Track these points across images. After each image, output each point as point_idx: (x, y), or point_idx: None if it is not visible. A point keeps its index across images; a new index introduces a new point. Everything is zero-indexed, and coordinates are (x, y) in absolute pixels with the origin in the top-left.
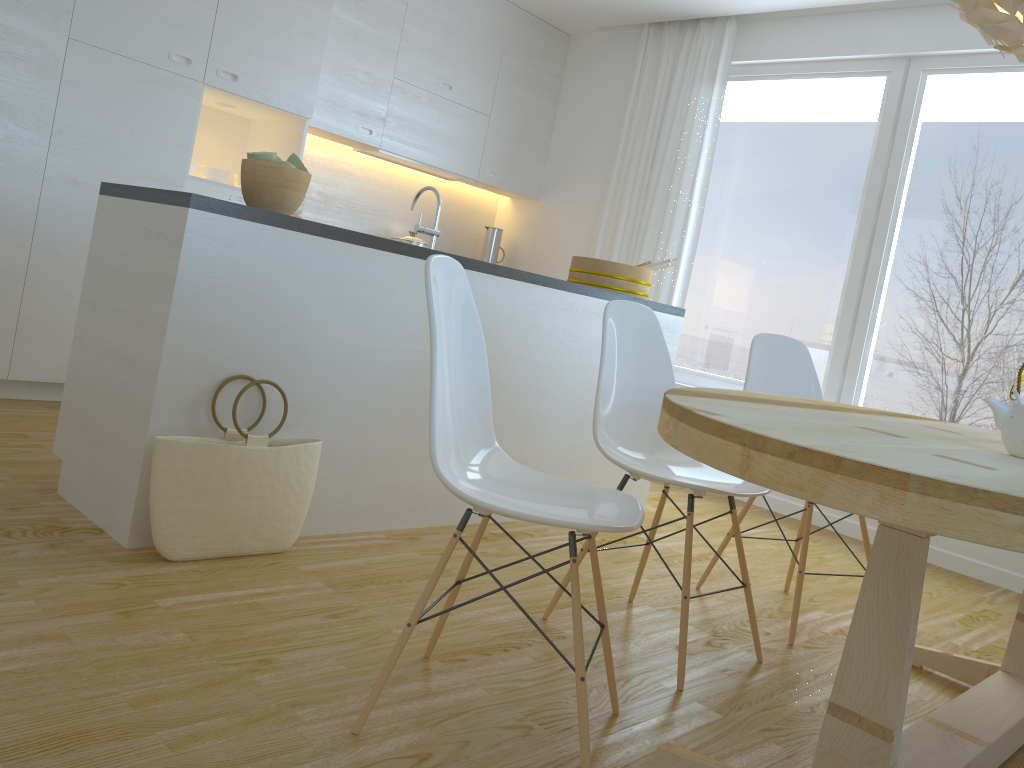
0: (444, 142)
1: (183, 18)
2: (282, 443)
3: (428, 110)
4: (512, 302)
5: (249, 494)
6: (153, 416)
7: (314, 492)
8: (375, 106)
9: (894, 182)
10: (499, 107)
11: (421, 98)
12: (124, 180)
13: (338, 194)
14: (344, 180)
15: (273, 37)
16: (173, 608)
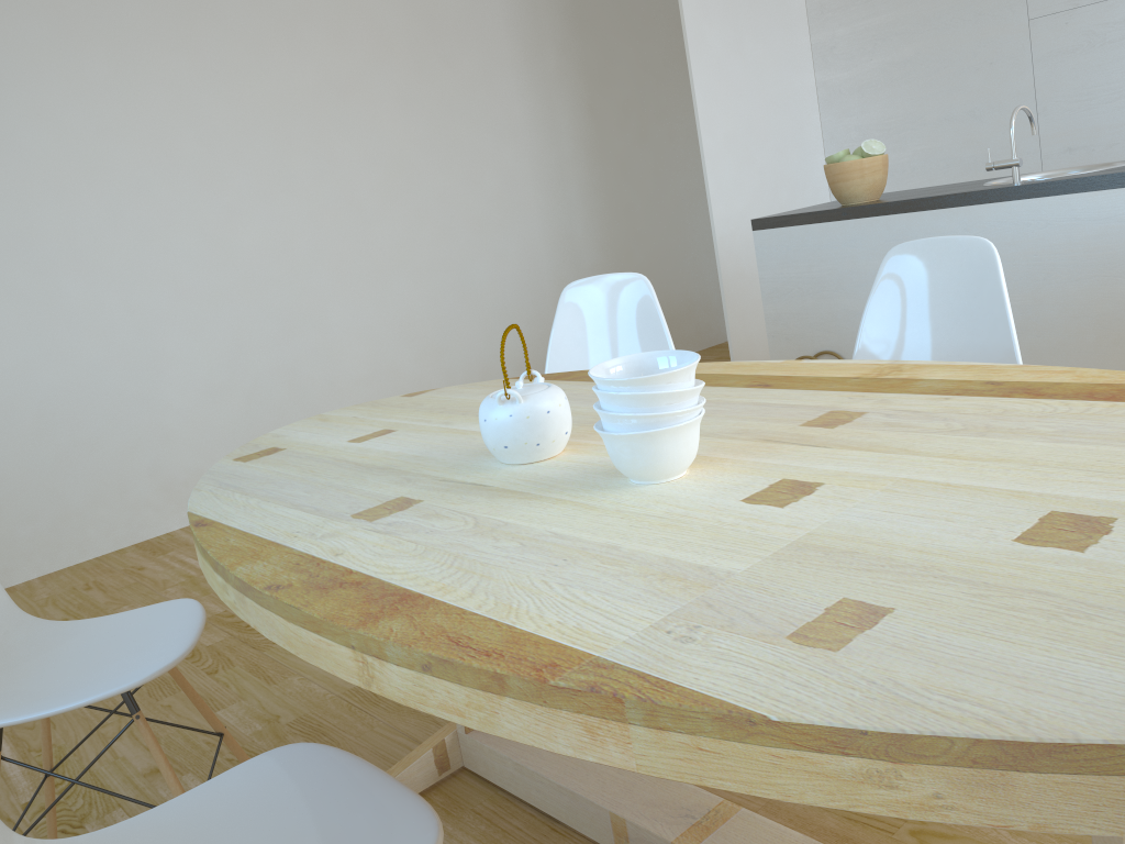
0: None
1: None
2: None
3: None
4: None
5: None
6: None
7: None
8: None
9: None
10: None
11: None
12: (1119, 128)
13: None
14: None
15: None
16: None
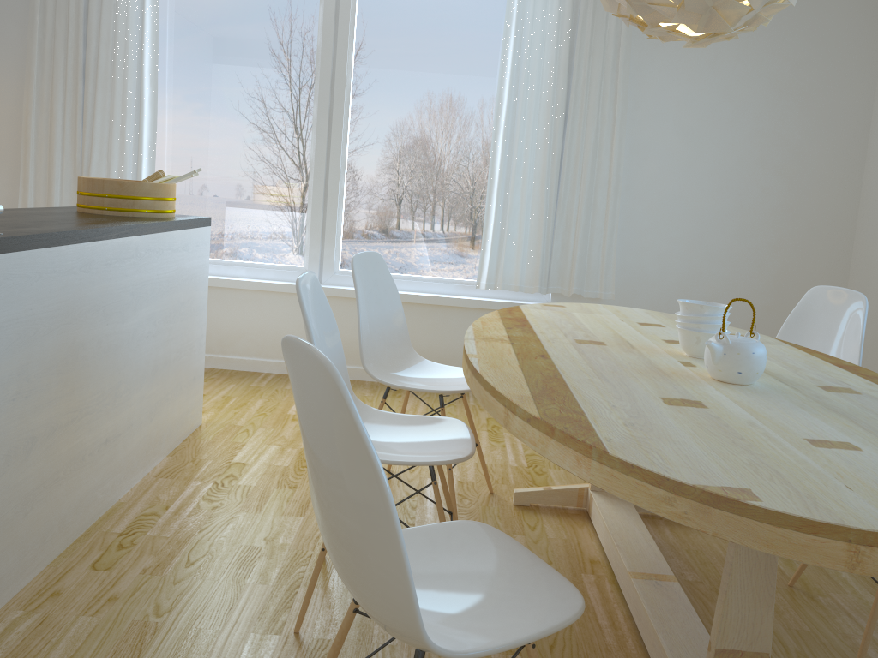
0: None
1: None
2: None
3: None
4: (90, 269)
5: None
6: None
7: None
8: None
9: (343, 67)
10: None
11: None
12: None
13: None
14: None
15: None
16: None
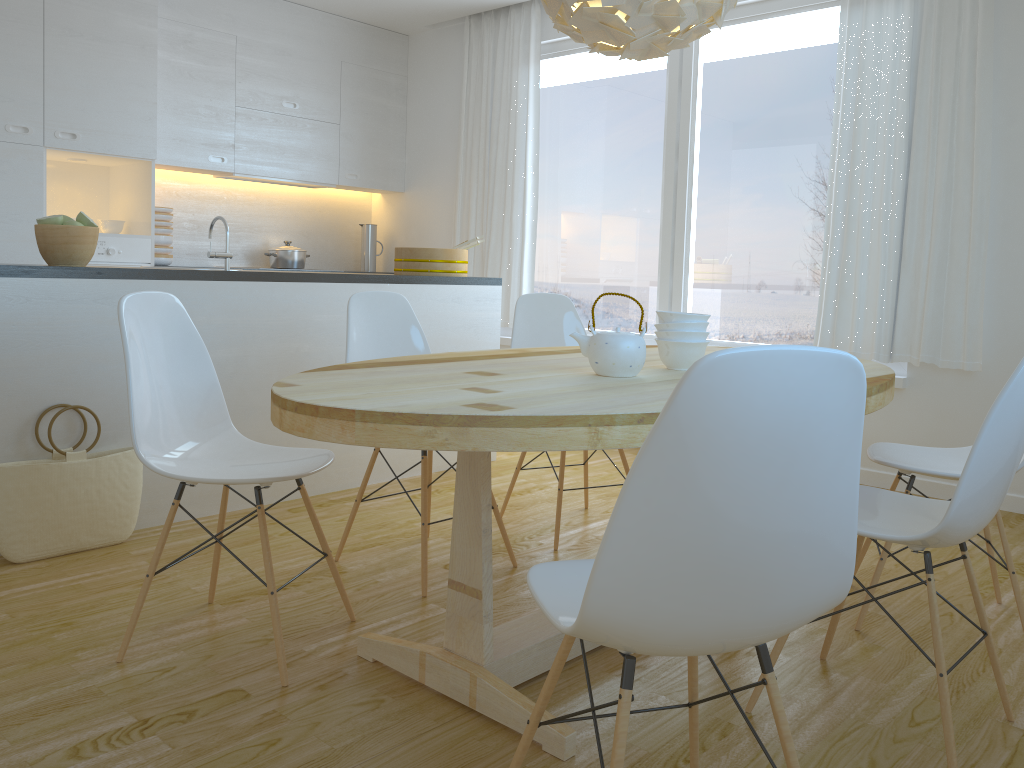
0: (298, 156)
1: (13, 92)
2: (108, 454)
3: (276, 129)
4: (316, 301)
5: (77, 500)
6: None
7: (151, 490)
8: (222, 135)
9: (686, 132)
10: (348, 114)
11: (267, 120)
12: None
13: (209, 219)
14: (213, 205)
15: (104, 93)
16: (4, 597)
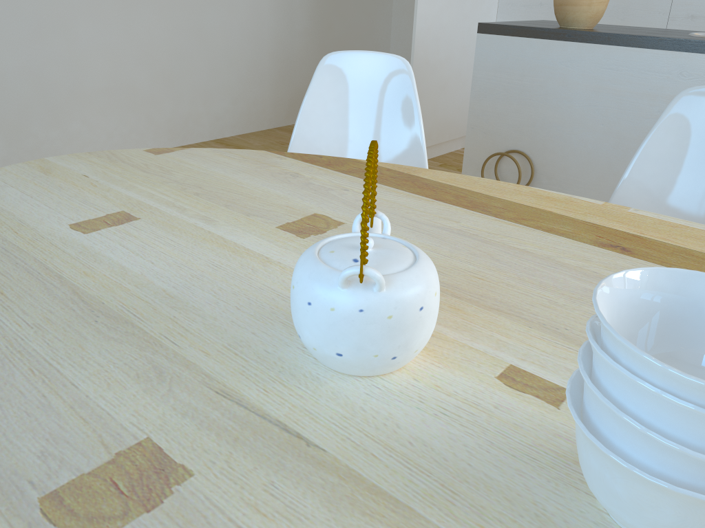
0: None
1: None
2: None
3: None
4: None
5: None
6: (463, 169)
7: None
8: None
9: None
10: None
11: None
12: None
13: None
14: None
15: None
16: None
